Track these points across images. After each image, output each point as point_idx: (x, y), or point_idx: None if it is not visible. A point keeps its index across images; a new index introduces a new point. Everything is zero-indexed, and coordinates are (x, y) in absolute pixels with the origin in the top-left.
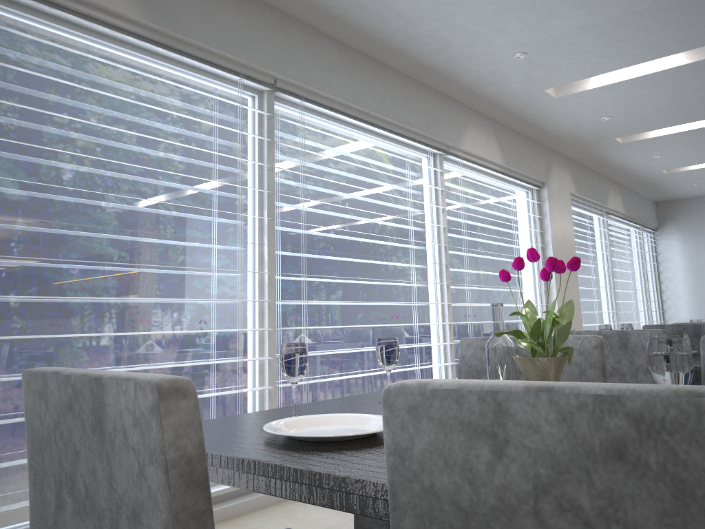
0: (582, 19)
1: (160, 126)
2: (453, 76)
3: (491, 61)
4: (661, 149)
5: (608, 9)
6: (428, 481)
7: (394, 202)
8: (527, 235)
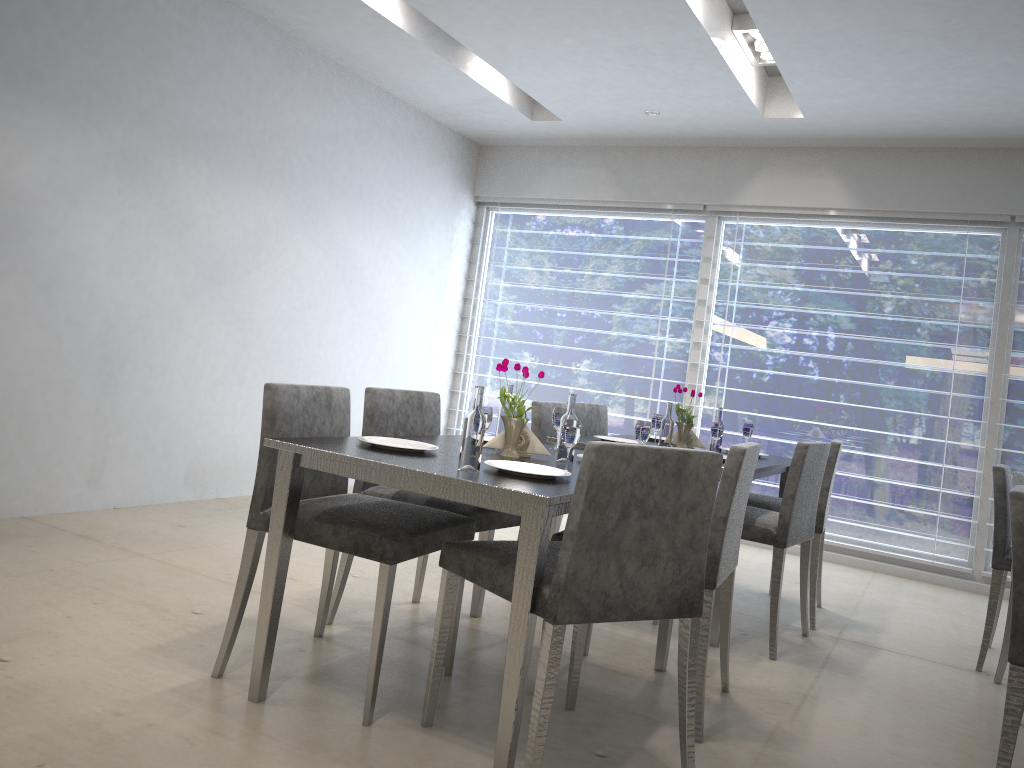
0: None
1: (890, 278)
2: None
3: None
4: None
5: None
6: None
7: None
8: None
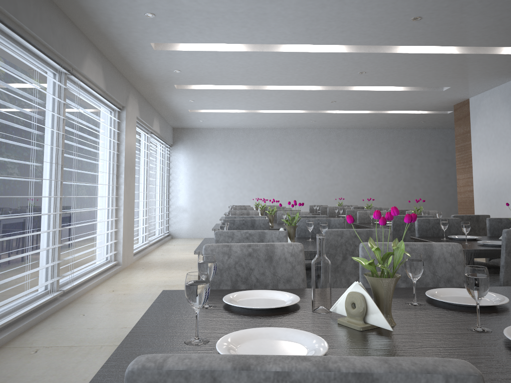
0: (203, 5)
1: None
2: (91, 13)
3: (127, 12)
4: (196, 97)
5: (221, 5)
6: None
7: (28, 109)
8: (108, 144)
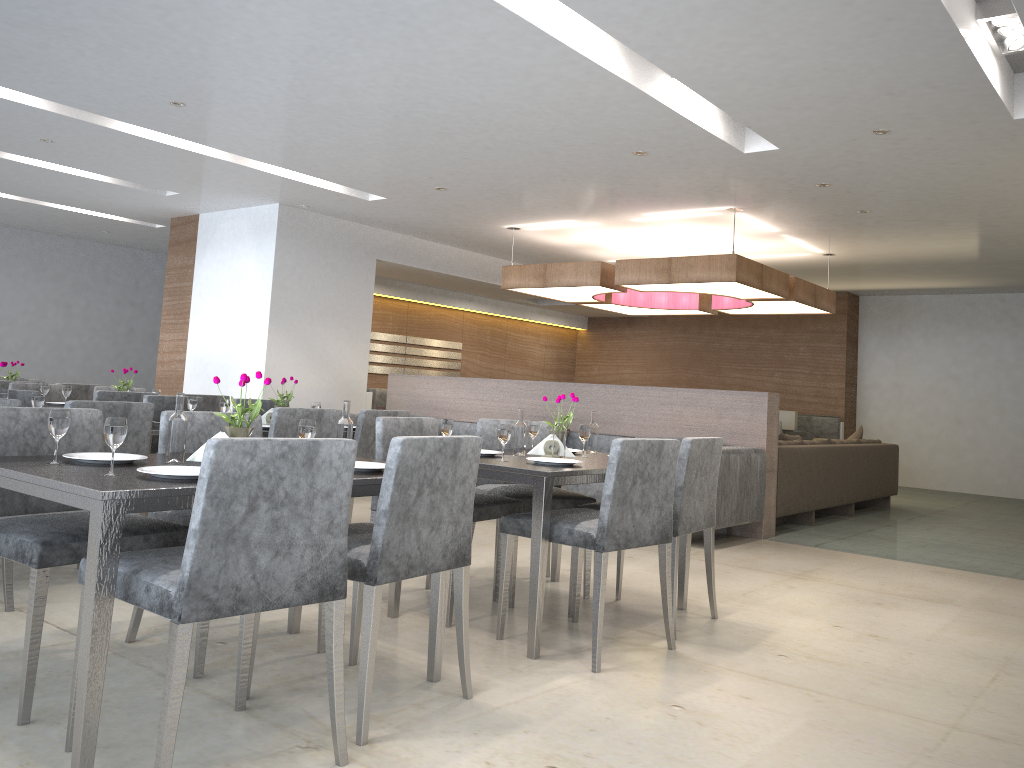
0: None
1: None
2: None
3: None
4: None
5: None
6: (407, 463)
7: None
8: None
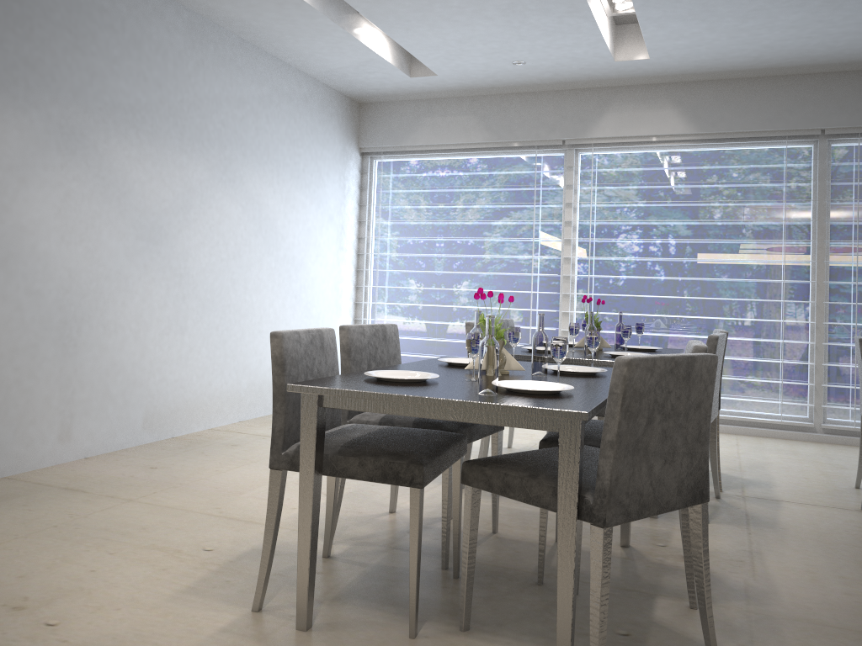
0: None
1: (724, 189)
2: None
3: None
4: None
5: None
6: None
7: None
8: None
